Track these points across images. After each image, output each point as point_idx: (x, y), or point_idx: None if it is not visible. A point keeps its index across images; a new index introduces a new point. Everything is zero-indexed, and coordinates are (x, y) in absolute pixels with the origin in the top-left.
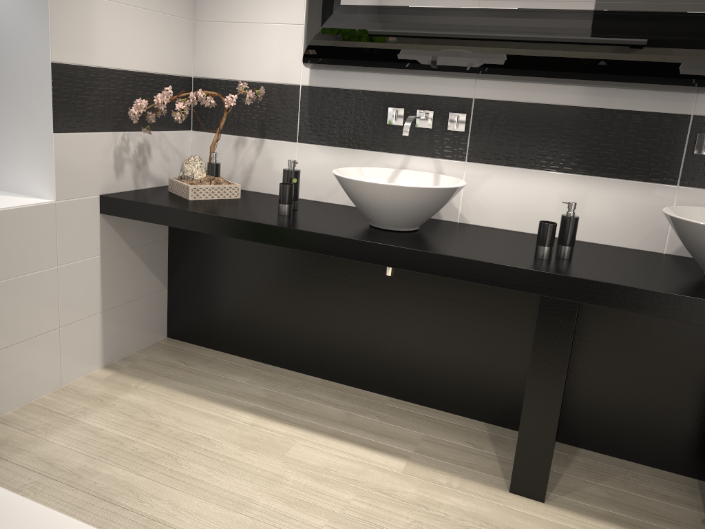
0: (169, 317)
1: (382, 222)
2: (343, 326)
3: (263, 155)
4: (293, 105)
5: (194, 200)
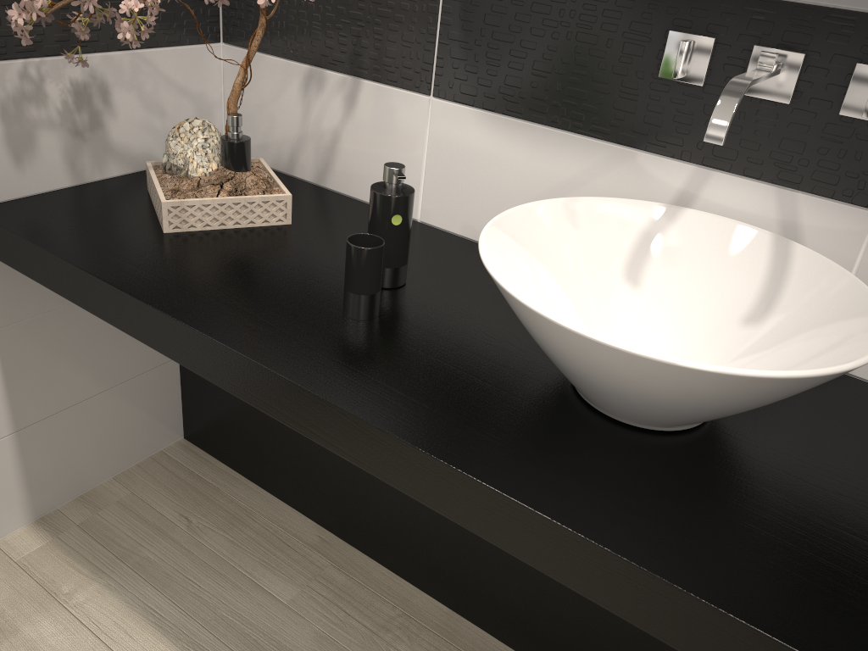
0: (184, 407)
1: (606, 407)
2: None
3: (358, 116)
4: (427, 4)
5: (173, 236)
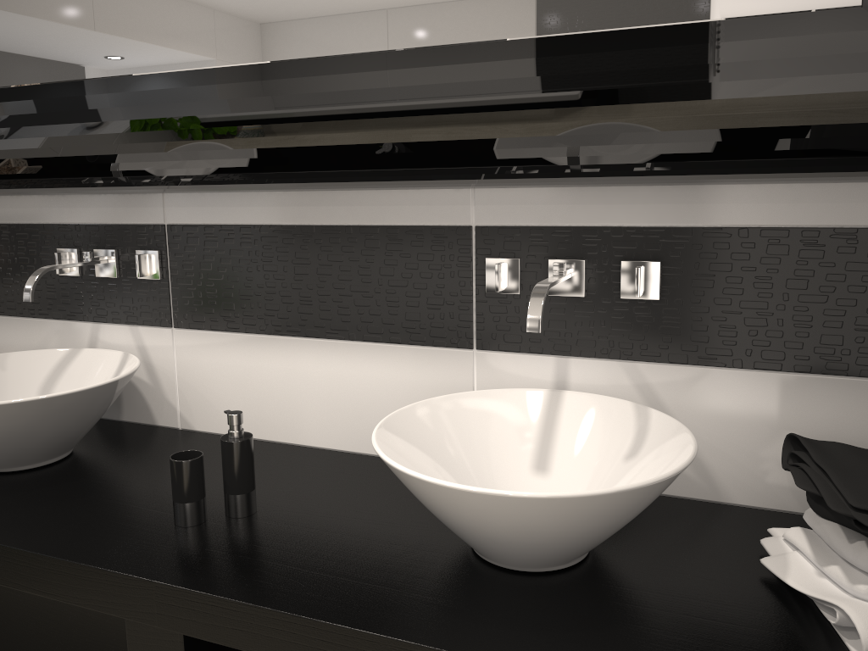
0: None
1: None
2: (22, 615)
3: None
4: None
5: None
